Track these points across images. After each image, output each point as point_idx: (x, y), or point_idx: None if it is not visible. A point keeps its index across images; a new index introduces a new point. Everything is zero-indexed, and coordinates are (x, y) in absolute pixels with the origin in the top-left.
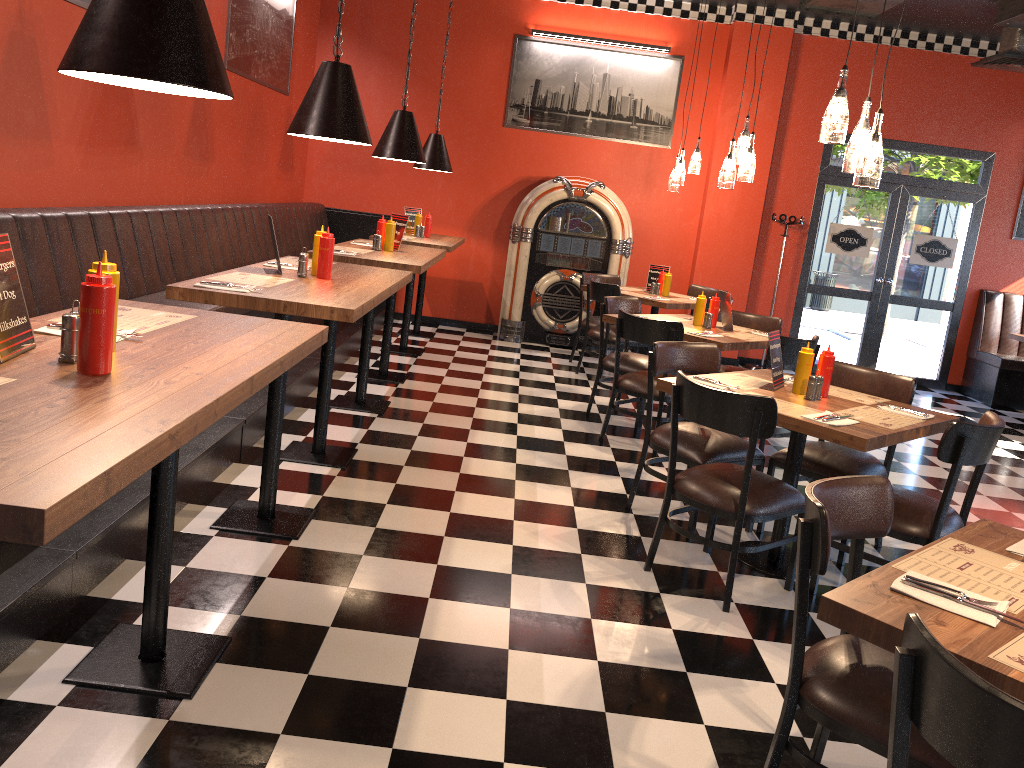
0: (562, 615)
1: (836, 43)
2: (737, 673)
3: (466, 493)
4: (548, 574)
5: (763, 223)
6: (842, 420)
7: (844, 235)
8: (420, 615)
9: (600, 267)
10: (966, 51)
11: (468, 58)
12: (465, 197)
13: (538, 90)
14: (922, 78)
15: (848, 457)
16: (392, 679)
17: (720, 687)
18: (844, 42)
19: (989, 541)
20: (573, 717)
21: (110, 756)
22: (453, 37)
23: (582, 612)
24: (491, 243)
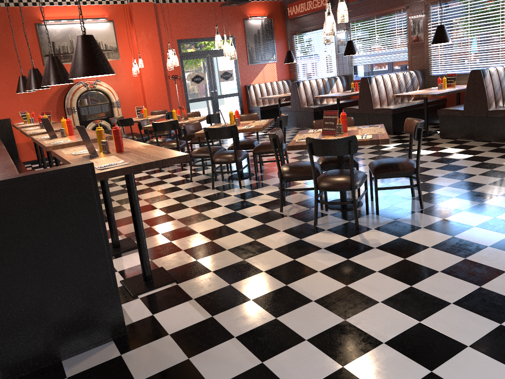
0: (204, 203)
1: (169, 5)
2: (255, 196)
3: (140, 194)
4: (190, 199)
5: (165, 80)
6: (251, 126)
7: (195, 77)
8: (170, 216)
9: (110, 115)
10: (214, 0)
11: (16, 38)
12: (36, 101)
13: (55, 46)
14: (203, 13)
15: (249, 140)
16: (181, 226)
17: (254, 199)
18: (172, 4)
19: (304, 133)
20: (230, 214)
21: (138, 258)
22: (5, 30)
23: (208, 201)
24: (56, 118)
